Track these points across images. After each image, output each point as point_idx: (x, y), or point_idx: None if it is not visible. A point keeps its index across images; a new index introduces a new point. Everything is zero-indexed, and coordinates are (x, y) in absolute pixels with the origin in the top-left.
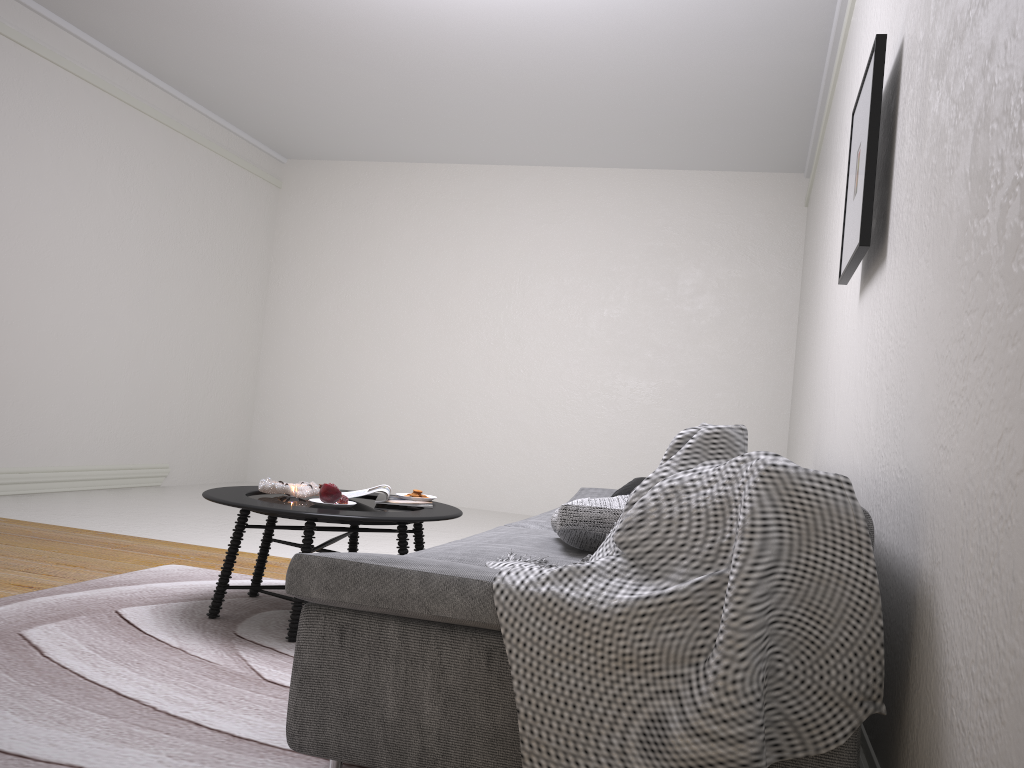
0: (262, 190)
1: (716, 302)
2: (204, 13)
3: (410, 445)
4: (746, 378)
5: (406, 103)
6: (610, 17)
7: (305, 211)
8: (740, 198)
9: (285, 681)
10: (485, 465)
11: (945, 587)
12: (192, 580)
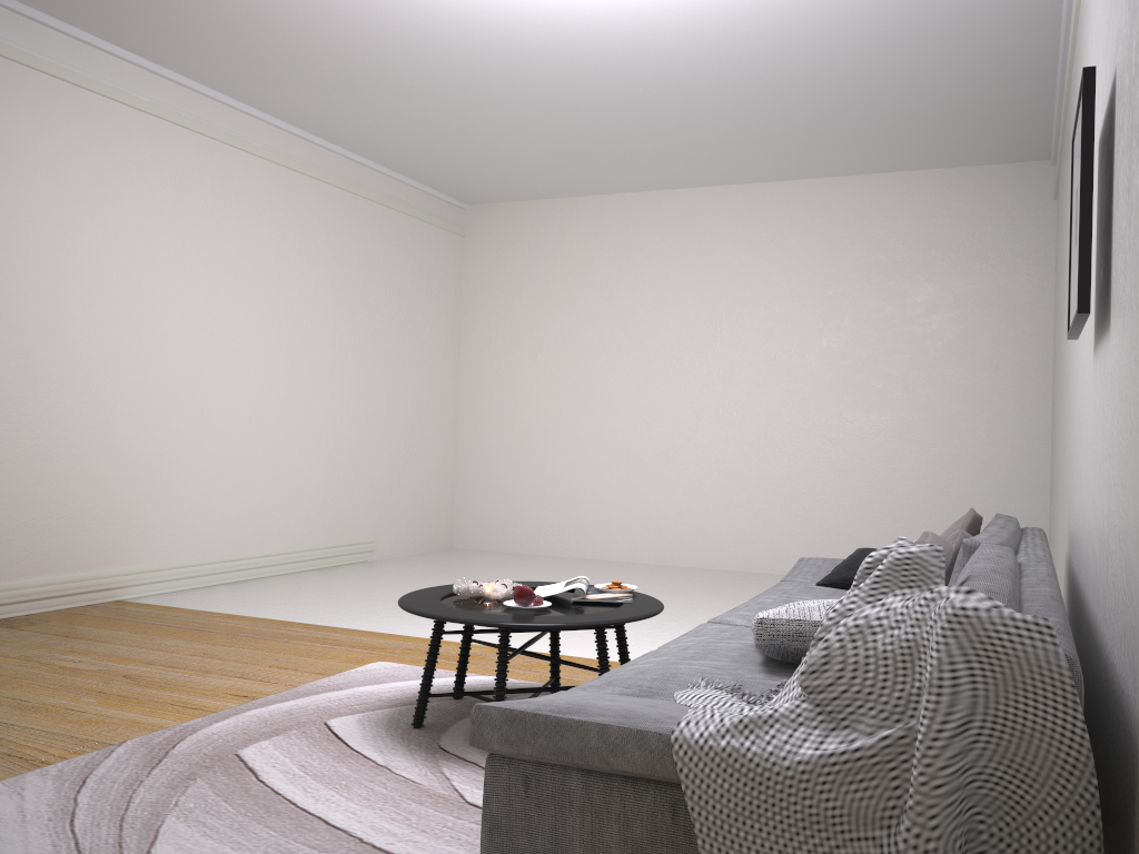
0: (446, 241)
1: (953, 320)
2: (370, 77)
3: (619, 502)
4: (995, 405)
5: (585, 138)
6: (798, 26)
7: (491, 258)
8: (974, 197)
9: None
10: (702, 519)
11: None
12: (398, 681)
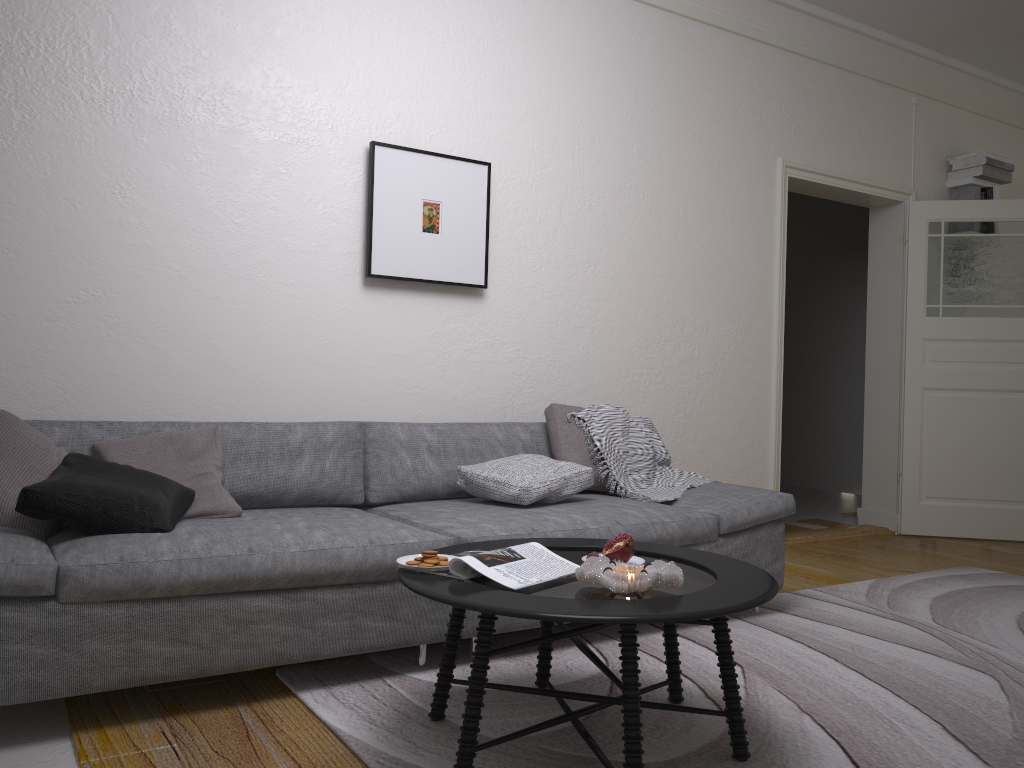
0: None
1: None
2: None
3: None
4: None
5: None
6: None
7: None
8: None
9: None
10: None
11: None
12: None
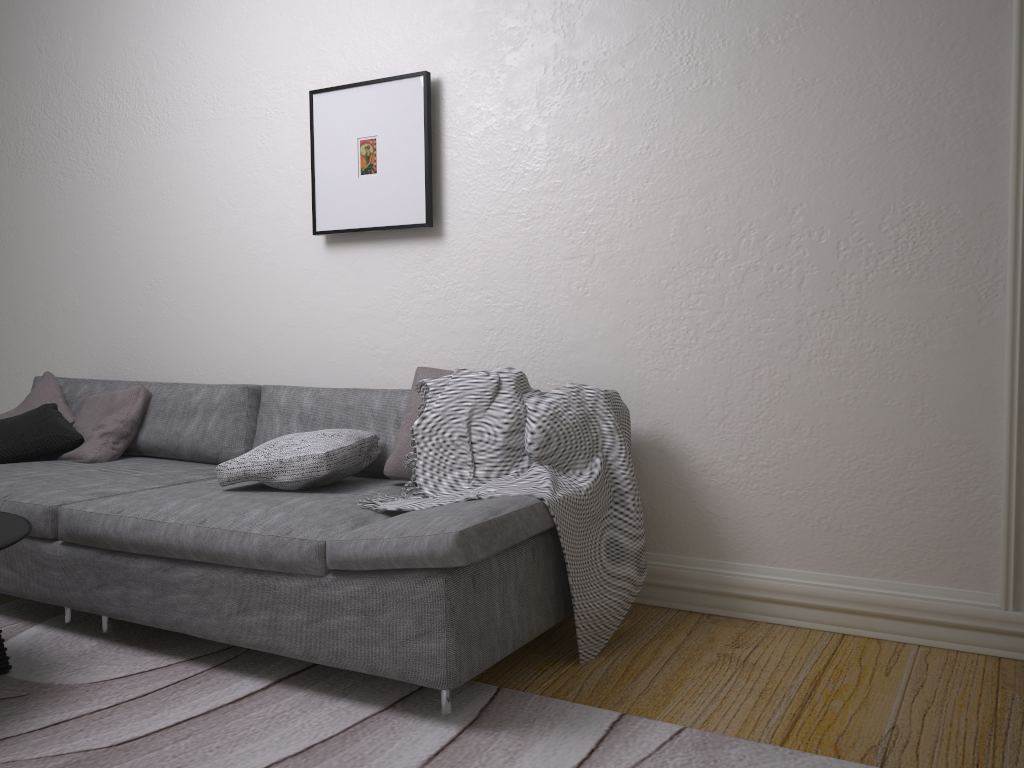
0: None
1: None
2: None
3: None
4: None
5: None
6: None
7: None
8: None
9: (127, 735)
10: None
11: (685, 432)
12: None
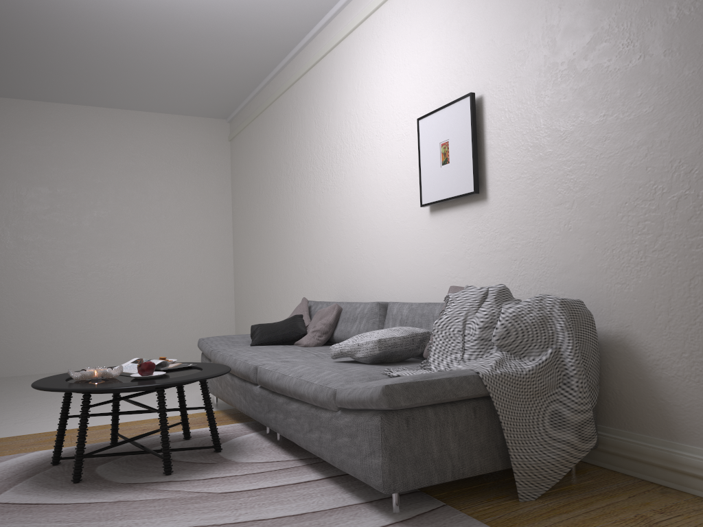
0: None
1: (178, 203)
2: None
3: None
4: (204, 253)
5: None
6: (164, 14)
7: None
8: (186, 133)
9: (233, 489)
10: (4, 341)
11: (641, 333)
12: None
